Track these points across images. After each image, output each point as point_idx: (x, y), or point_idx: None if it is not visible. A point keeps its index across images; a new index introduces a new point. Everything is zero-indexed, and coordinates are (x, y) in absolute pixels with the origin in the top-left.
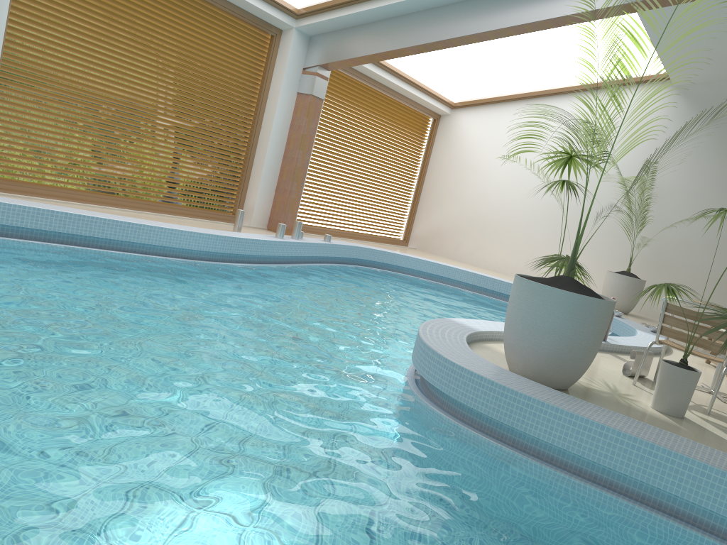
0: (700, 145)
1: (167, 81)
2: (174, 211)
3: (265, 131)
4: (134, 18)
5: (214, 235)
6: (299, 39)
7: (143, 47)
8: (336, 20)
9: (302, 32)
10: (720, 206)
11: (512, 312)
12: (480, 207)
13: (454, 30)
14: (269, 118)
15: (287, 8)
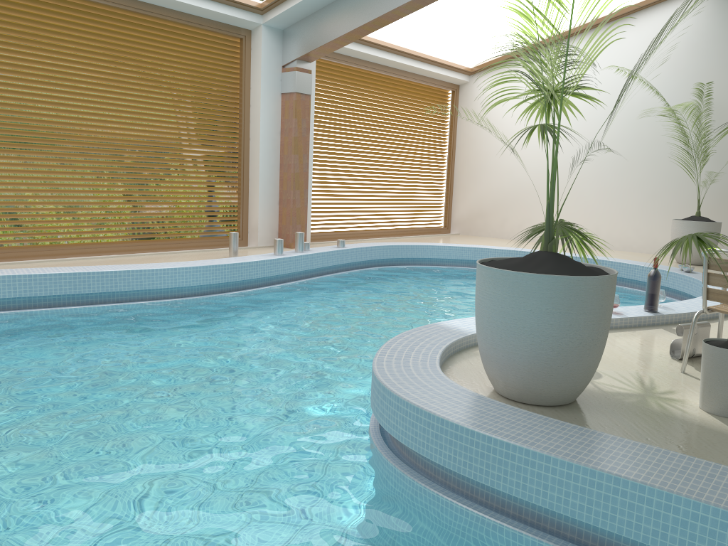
0: None
1: (133, 111)
2: (168, 246)
3: (254, 142)
4: (80, 51)
5: (193, 268)
6: (270, 35)
7: (98, 80)
8: (302, 5)
9: (273, 28)
10: None
11: (478, 312)
12: (519, 175)
13: None
14: (255, 128)
15: (247, 5)
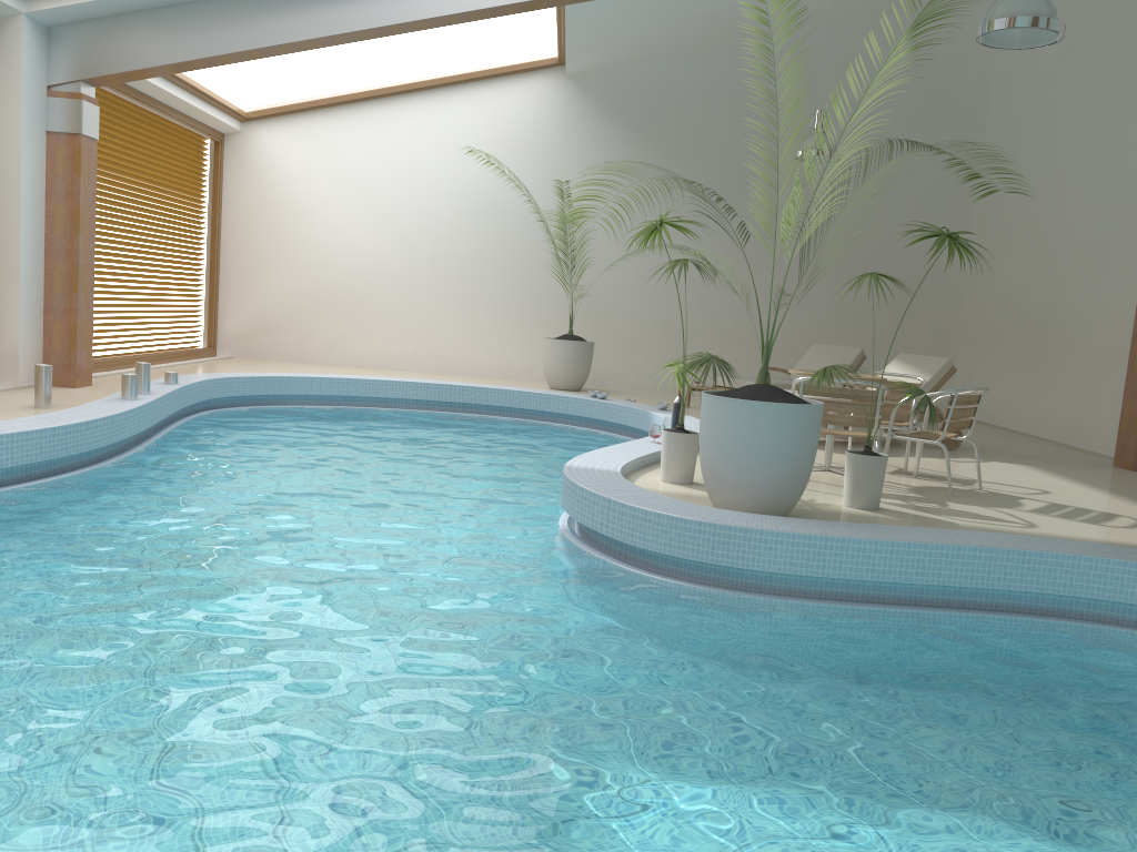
0: (612, 154)
1: None
2: None
3: (6, 210)
4: None
5: (73, 425)
6: (33, 33)
7: None
8: (114, 2)
9: (36, 21)
10: None
11: (727, 442)
12: (327, 275)
13: (338, 21)
14: (9, 185)
15: None
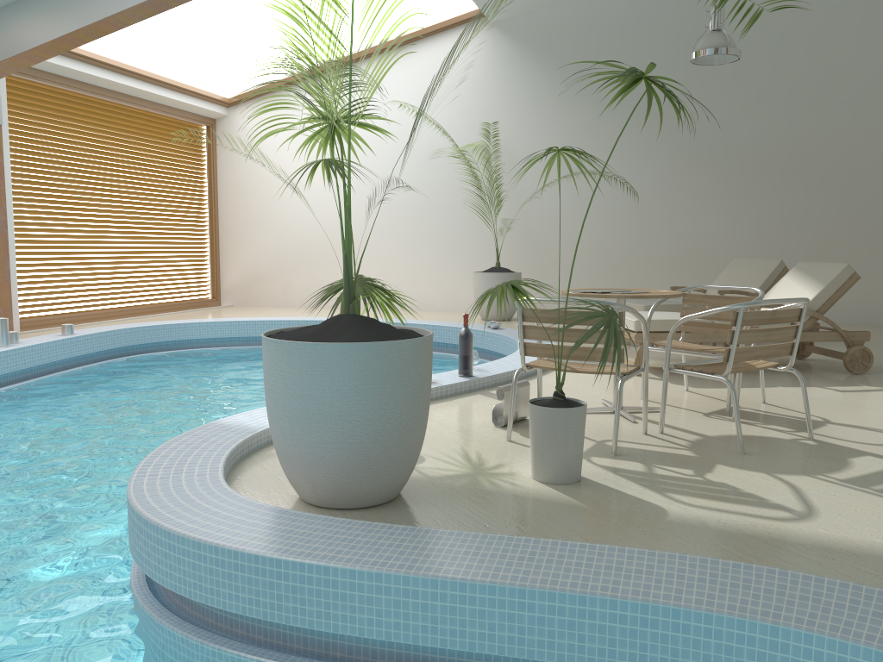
0: (540, 91)
1: None
2: None
3: None
4: None
5: None
6: None
7: None
8: None
9: None
10: (581, 161)
11: (270, 400)
12: (301, 230)
13: None
14: None
15: None
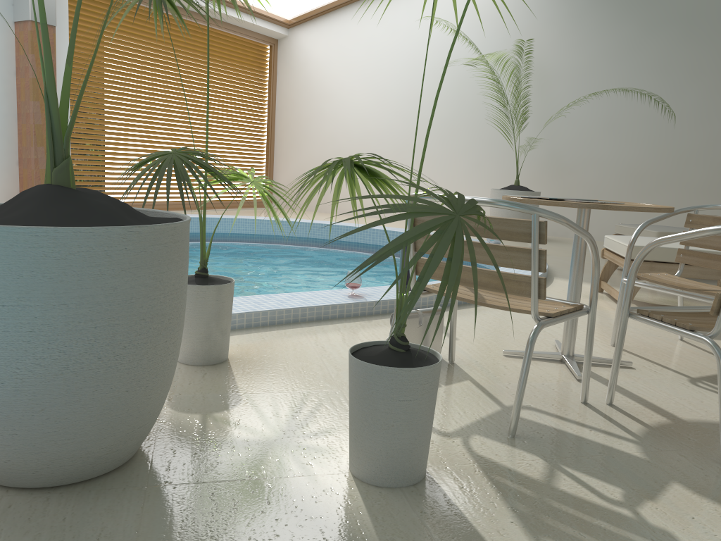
0: (581, 8)
1: None
2: None
3: None
4: None
5: None
6: None
7: None
8: None
9: None
10: (617, 81)
11: None
12: (342, 142)
13: None
14: None
15: None
